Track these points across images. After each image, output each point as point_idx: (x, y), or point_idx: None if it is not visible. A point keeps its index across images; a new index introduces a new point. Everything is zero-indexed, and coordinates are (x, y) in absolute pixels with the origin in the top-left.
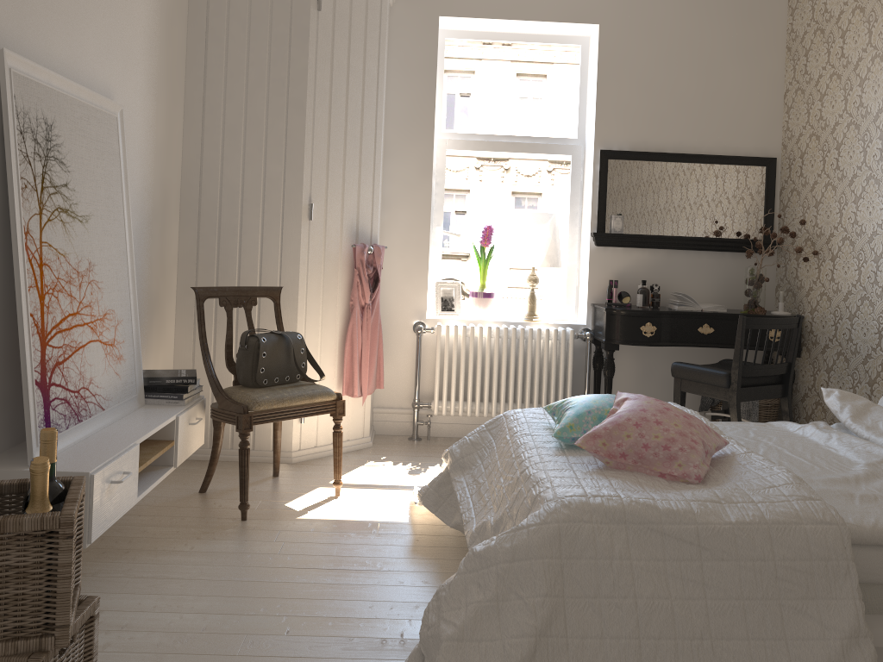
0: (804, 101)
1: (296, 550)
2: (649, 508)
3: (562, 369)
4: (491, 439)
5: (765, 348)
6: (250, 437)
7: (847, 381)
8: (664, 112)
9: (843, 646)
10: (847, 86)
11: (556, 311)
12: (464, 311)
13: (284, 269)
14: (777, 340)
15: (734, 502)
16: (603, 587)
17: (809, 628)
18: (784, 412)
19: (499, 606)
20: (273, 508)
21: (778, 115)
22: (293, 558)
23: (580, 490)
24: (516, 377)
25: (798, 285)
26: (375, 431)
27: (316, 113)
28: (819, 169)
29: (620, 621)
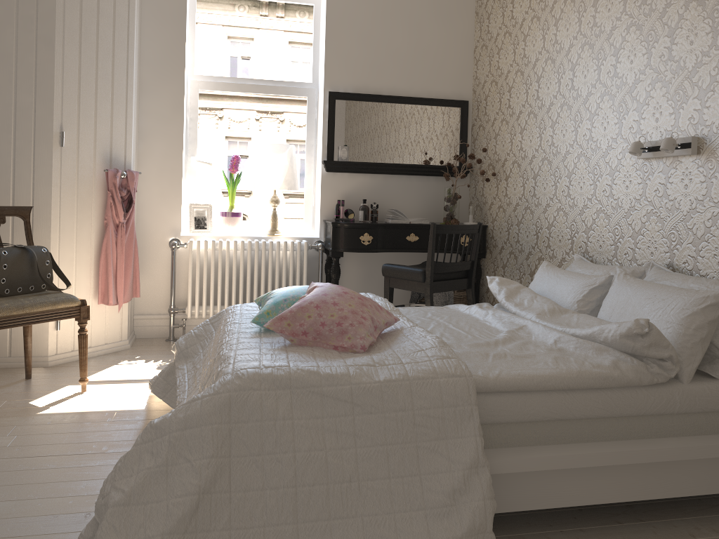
0: (487, 55)
1: (26, 441)
2: (312, 374)
3: (298, 274)
4: (212, 331)
5: (452, 249)
6: (7, 345)
7: (516, 274)
8: (380, 61)
9: (465, 476)
10: (515, 42)
11: (296, 227)
12: (217, 229)
13: (37, 191)
14: (467, 244)
15: (386, 364)
16: (266, 445)
17: (439, 464)
18: (469, 300)
19: (168, 470)
20: (16, 407)
21: (469, 66)
22: (21, 449)
23: (256, 363)
24: (260, 284)
25: (484, 201)
26: (136, 335)
27: (65, 49)
28: (497, 108)
29: (280, 473)
